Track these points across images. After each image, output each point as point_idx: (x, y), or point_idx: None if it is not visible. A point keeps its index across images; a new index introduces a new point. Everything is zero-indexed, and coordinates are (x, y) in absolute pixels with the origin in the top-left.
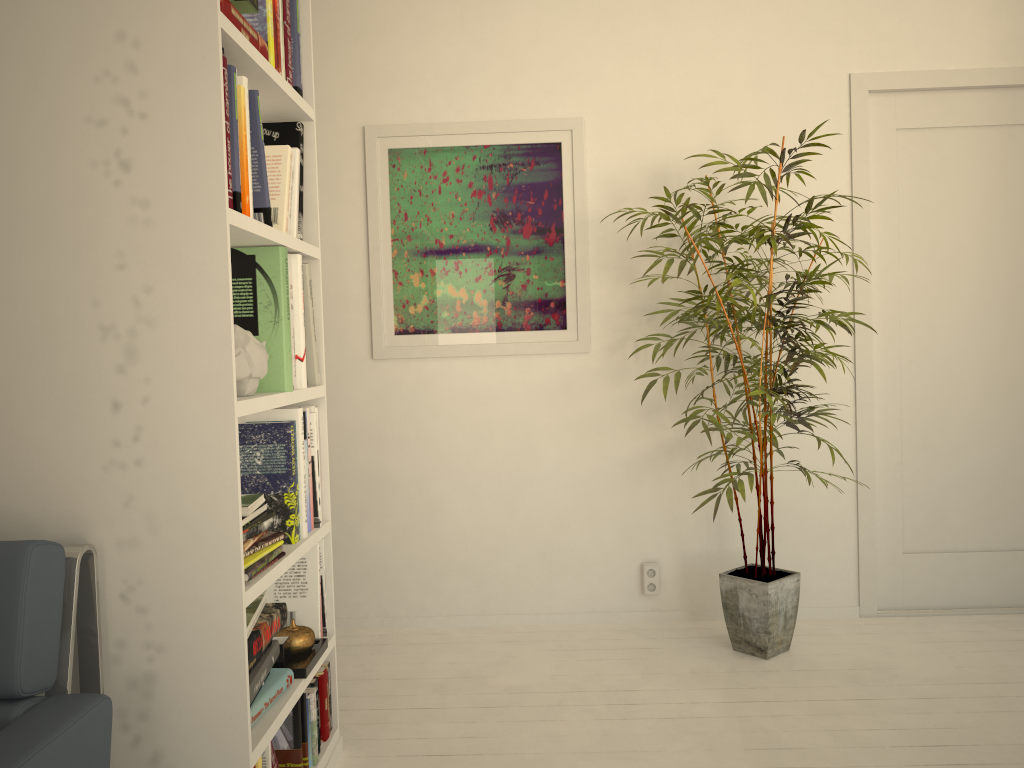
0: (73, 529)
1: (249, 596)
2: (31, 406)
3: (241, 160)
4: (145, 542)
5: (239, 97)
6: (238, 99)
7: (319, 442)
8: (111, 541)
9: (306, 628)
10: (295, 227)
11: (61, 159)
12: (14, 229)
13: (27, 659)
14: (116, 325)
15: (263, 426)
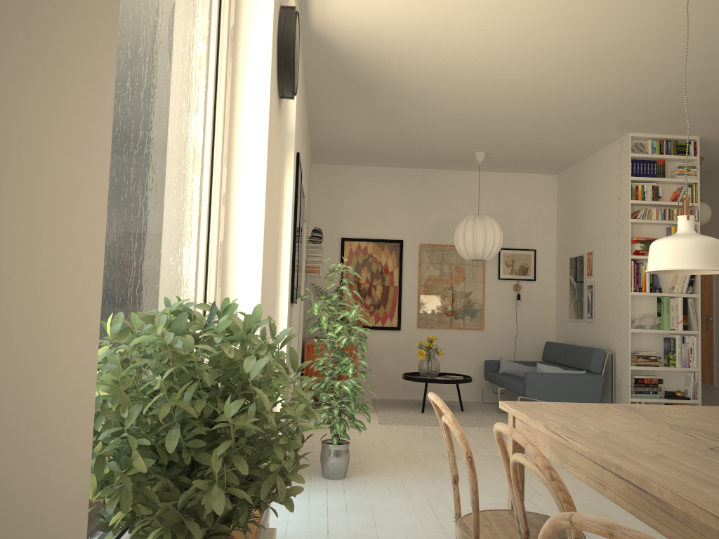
0: (613, 350)
1: (632, 367)
2: (610, 327)
3: (642, 280)
4: (620, 354)
5: (642, 268)
6: (641, 268)
7: (696, 346)
8: (617, 353)
9: (681, 391)
10: (684, 290)
11: (614, 283)
12: (610, 295)
13: (592, 366)
14: (618, 313)
15: (666, 338)
